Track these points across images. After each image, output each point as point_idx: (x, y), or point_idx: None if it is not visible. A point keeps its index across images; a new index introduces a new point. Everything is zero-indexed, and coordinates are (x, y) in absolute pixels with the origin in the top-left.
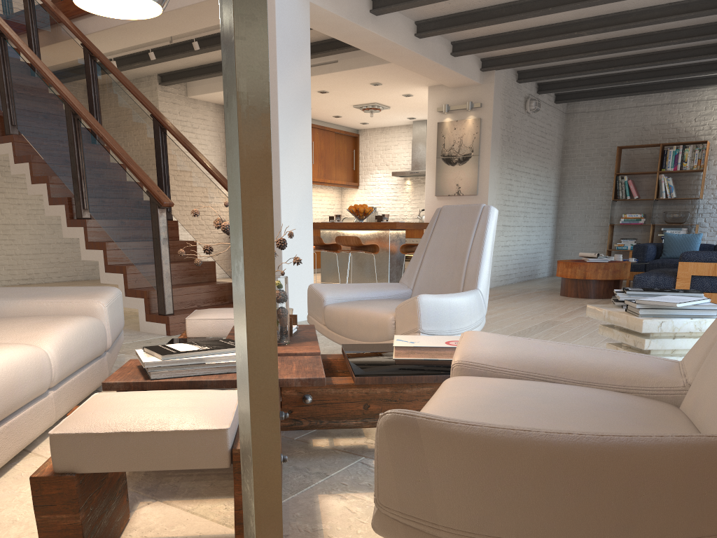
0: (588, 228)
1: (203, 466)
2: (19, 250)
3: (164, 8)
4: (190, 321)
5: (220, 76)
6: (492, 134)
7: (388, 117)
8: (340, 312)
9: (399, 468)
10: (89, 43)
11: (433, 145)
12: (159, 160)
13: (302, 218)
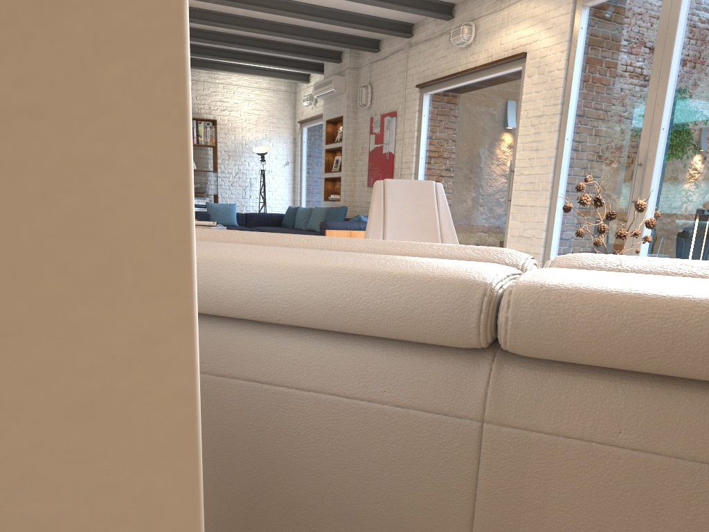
0: None
1: None
2: None
3: None
4: None
5: None
6: None
7: None
8: None
9: None
10: None
11: None
12: None
13: None
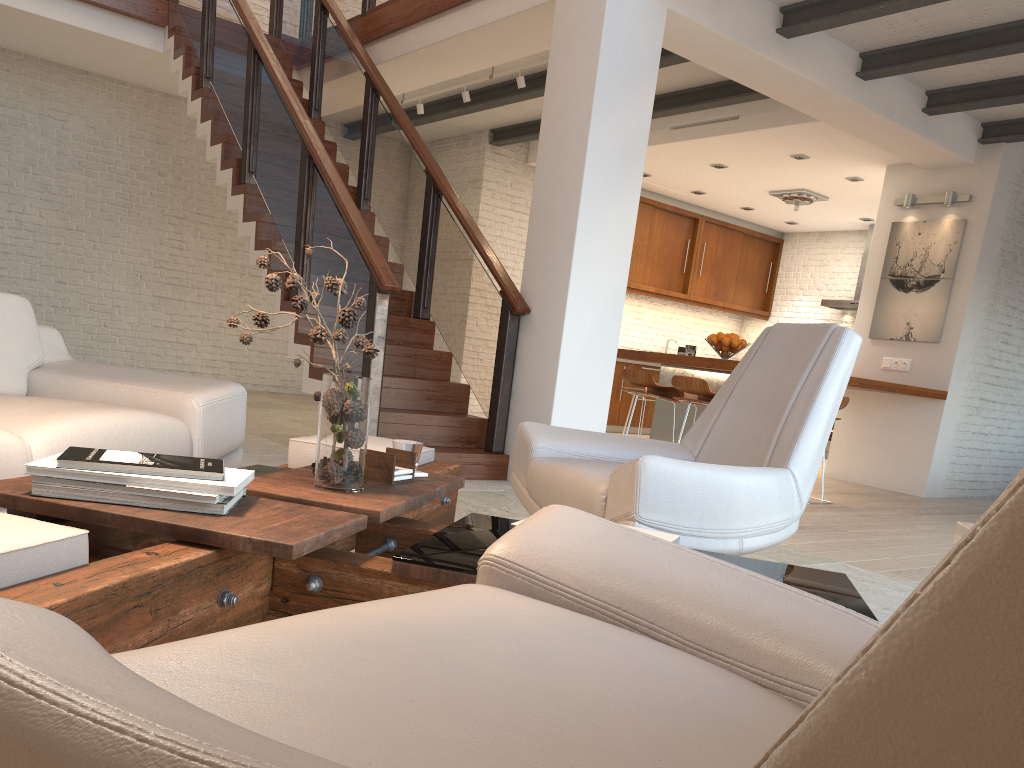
0: None
1: None
2: (276, 347)
3: None
4: (294, 443)
5: None
6: (982, 246)
7: (828, 215)
8: (544, 471)
9: None
10: (375, 71)
11: (879, 257)
12: (424, 233)
13: (601, 336)
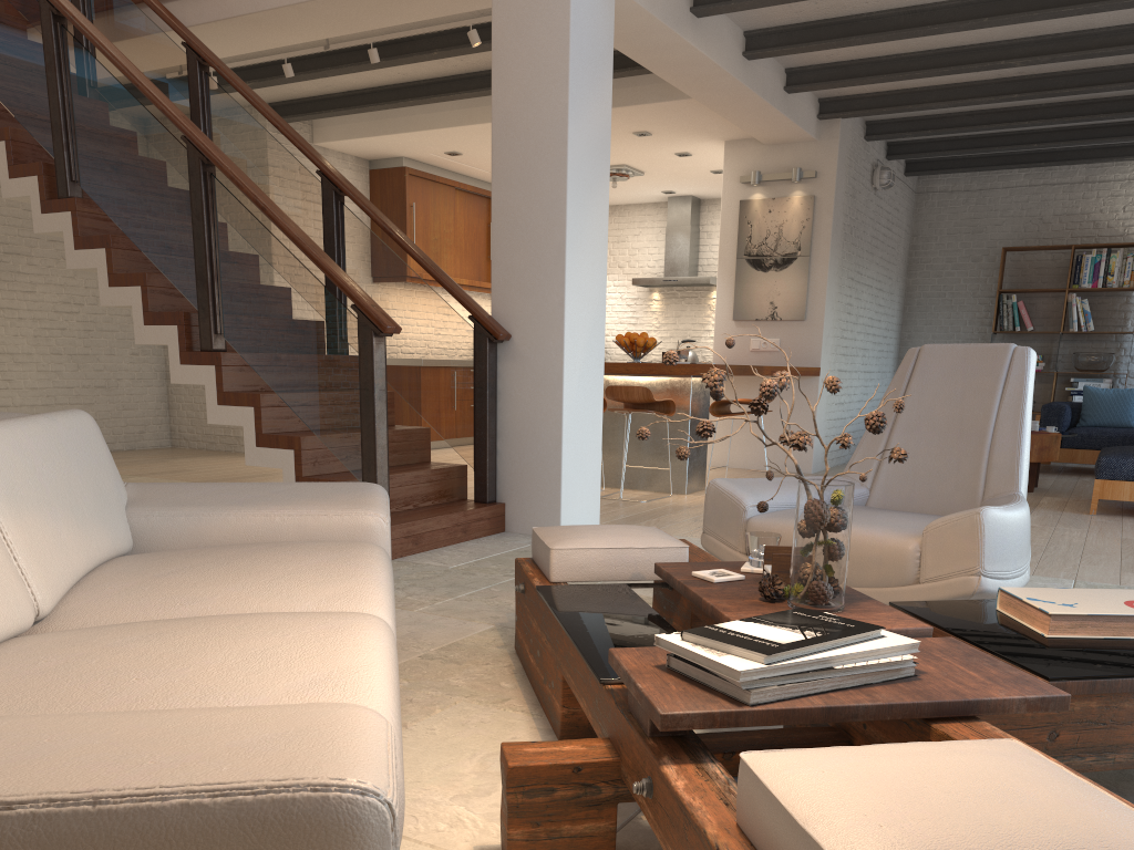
0: None
1: None
2: (21, 398)
3: None
4: (558, 552)
5: (376, 111)
6: (833, 222)
7: (631, 189)
8: (788, 533)
9: None
10: (198, 41)
11: (731, 237)
12: (330, 250)
13: (591, 357)
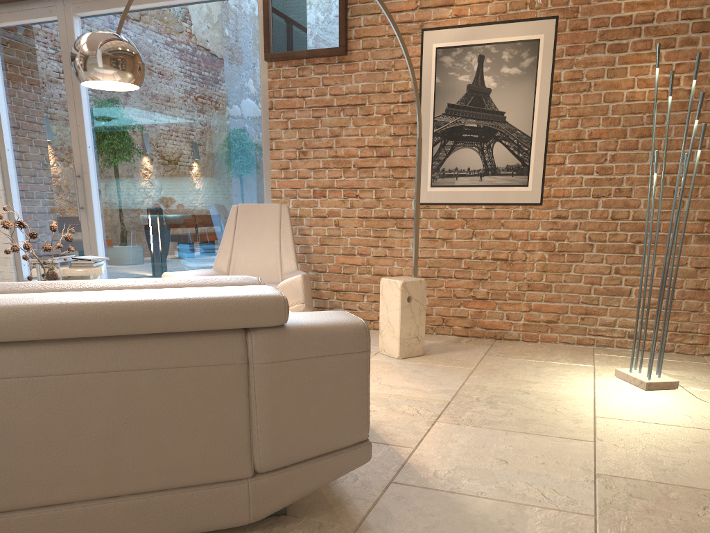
0: None
1: None
2: None
3: (107, 89)
4: None
5: None
6: None
7: None
8: None
9: (307, 289)
10: None
11: None
12: None
13: None
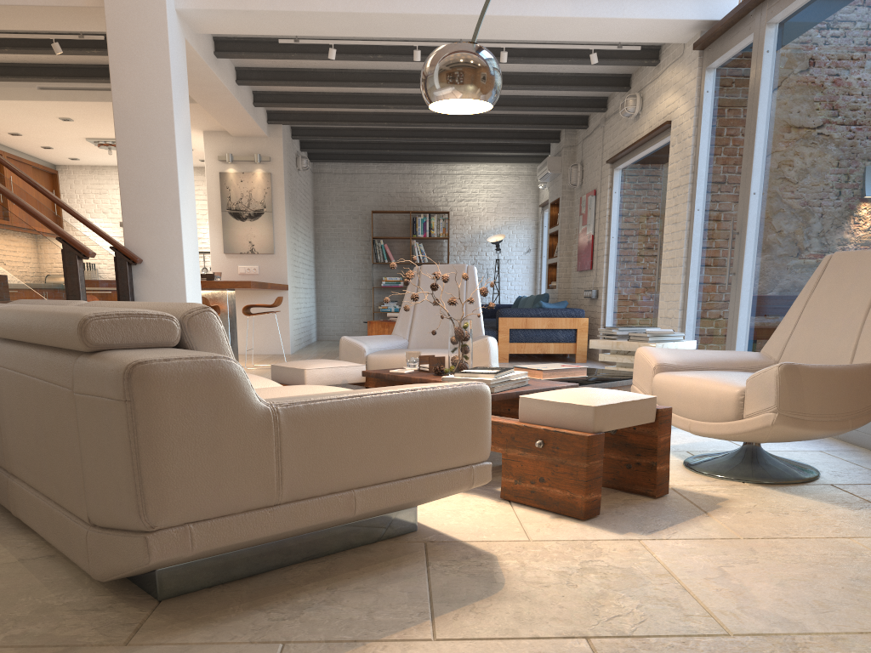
0: (348, 290)
1: (646, 421)
2: None
3: (480, 112)
4: (308, 371)
5: None
6: (285, 190)
7: (114, 155)
8: (392, 360)
9: (790, 389)
10: None
11: (216, 196)
12: None
13: (195, 275)
